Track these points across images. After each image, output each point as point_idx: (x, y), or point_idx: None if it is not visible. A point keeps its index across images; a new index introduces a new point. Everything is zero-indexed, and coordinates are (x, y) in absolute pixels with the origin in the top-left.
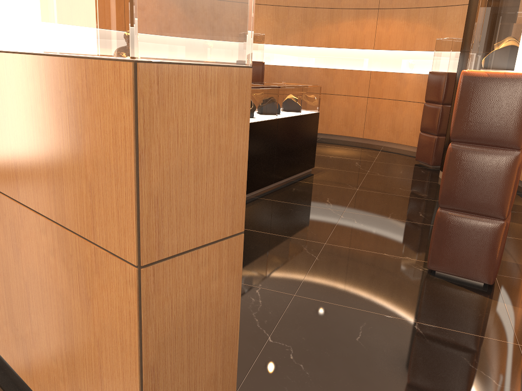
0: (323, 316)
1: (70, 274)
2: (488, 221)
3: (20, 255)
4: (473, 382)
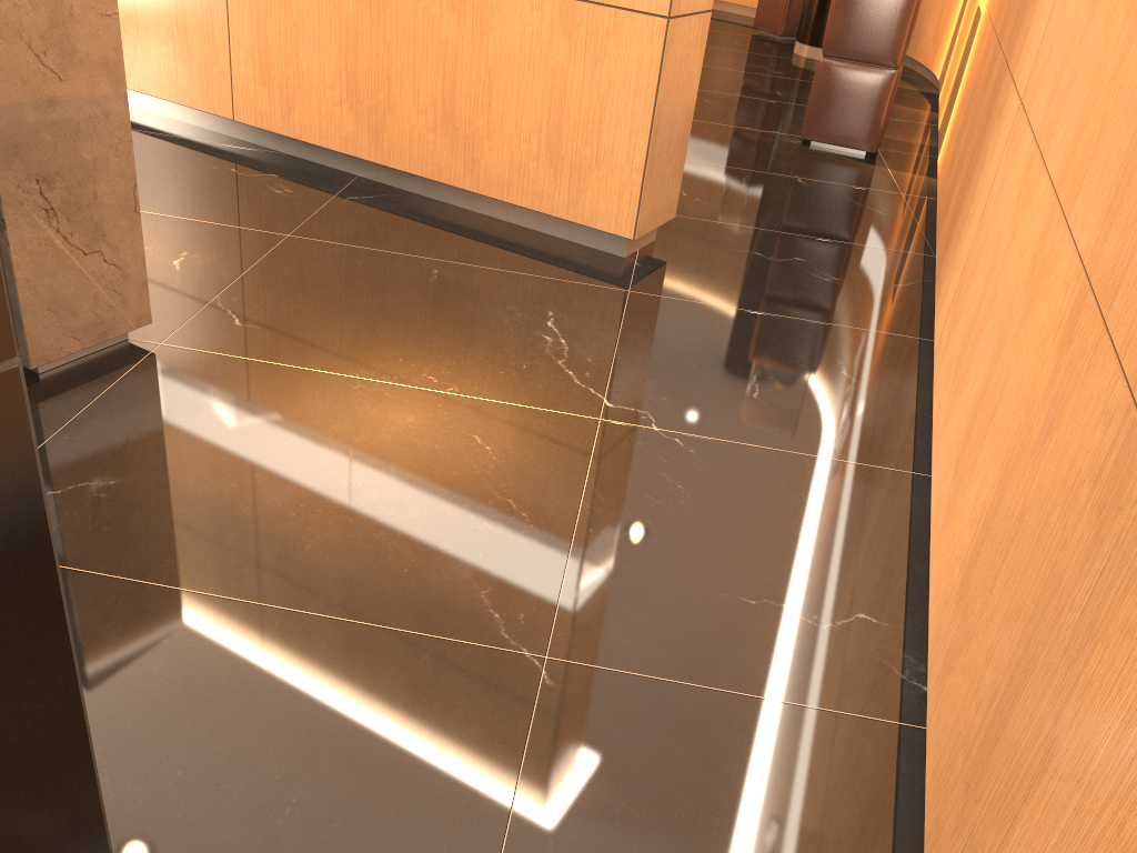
0: (700, 172)
1: (573, 43)
2: (878, 71)
3: (485, 41)
4: (860, 212)
